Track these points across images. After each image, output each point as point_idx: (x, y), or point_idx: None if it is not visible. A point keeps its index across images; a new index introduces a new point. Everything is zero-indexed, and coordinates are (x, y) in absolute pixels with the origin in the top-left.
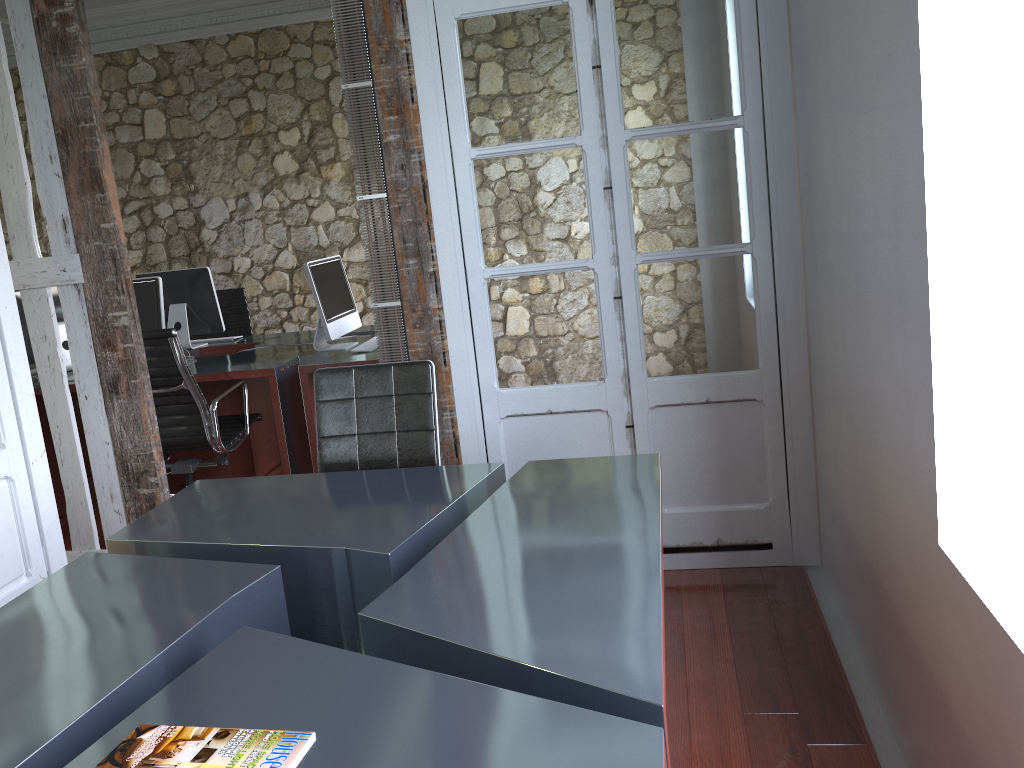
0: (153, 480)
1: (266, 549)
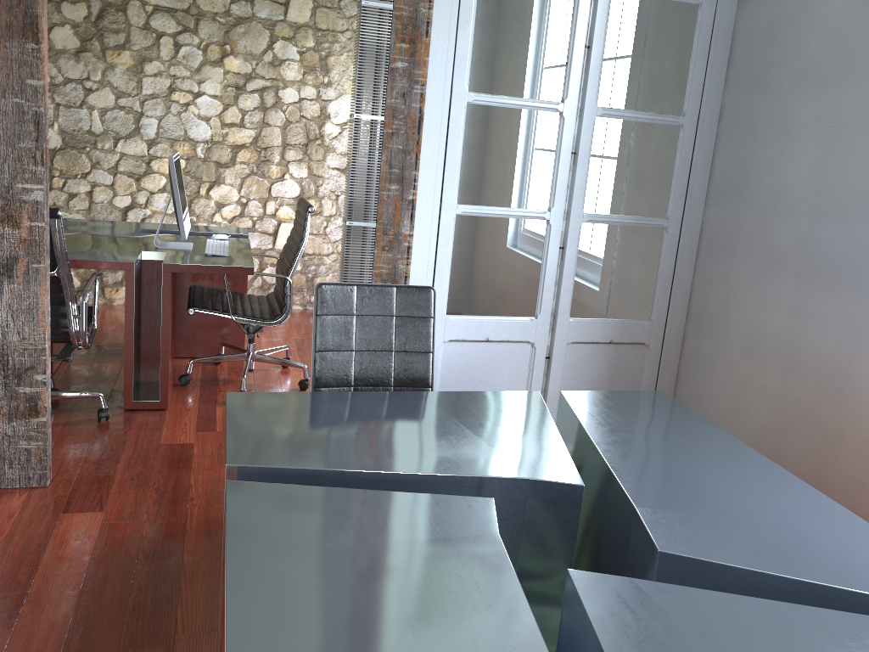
0: (40, 378)
1: (439, 478)
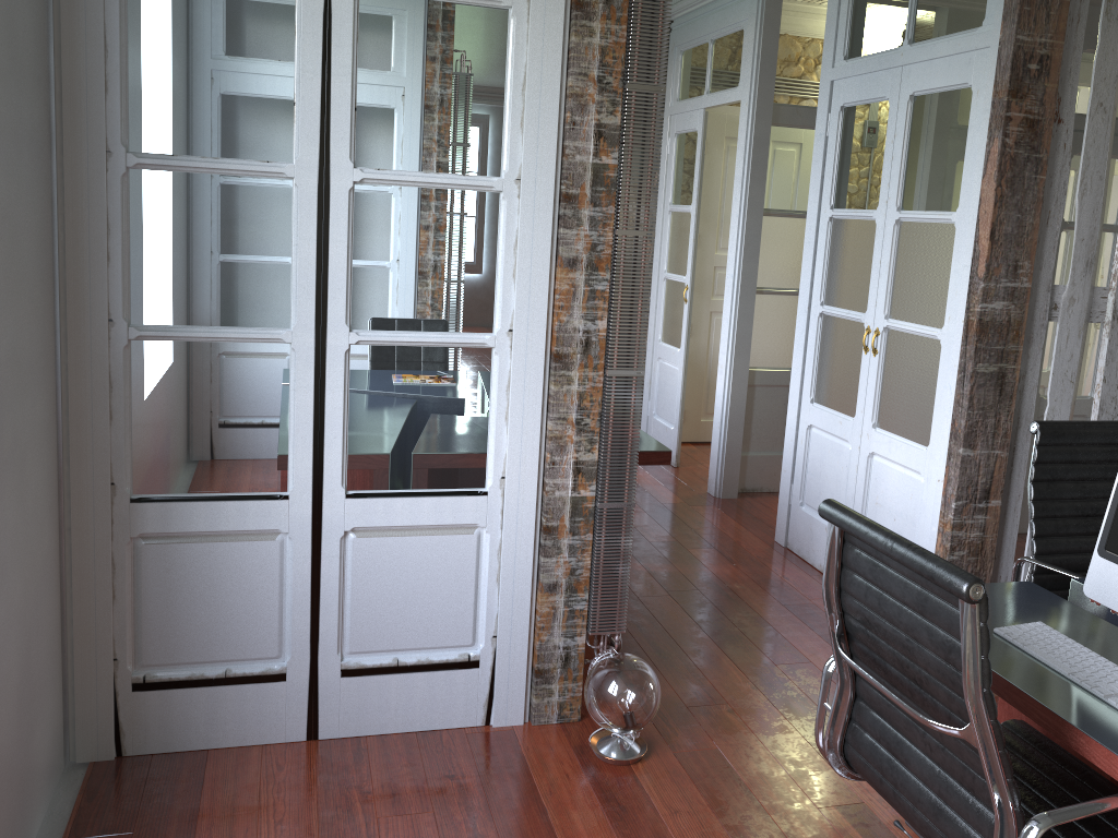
0: None
1: None
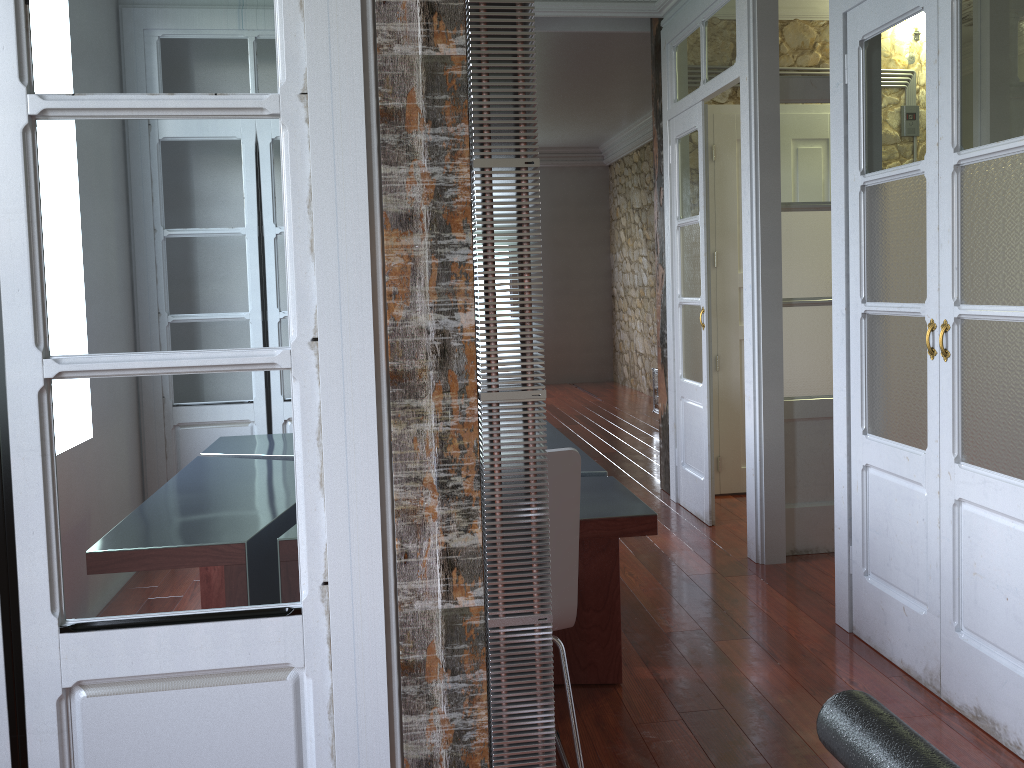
0: None
1: None
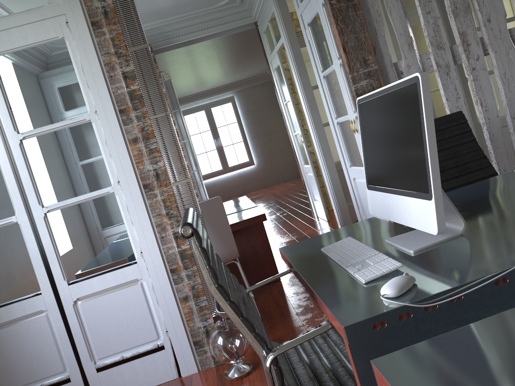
0: None
1: None
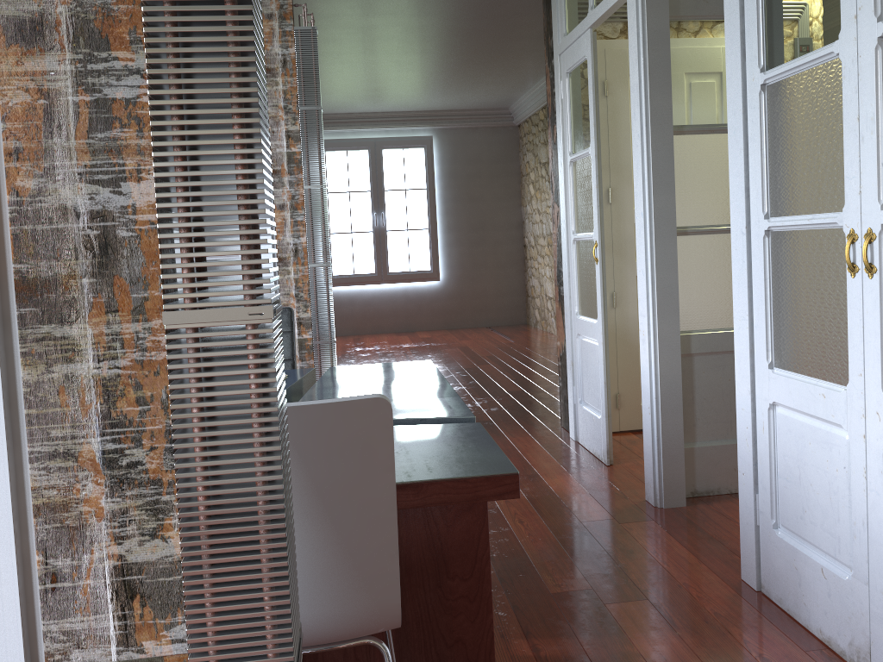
0: None
1: None
